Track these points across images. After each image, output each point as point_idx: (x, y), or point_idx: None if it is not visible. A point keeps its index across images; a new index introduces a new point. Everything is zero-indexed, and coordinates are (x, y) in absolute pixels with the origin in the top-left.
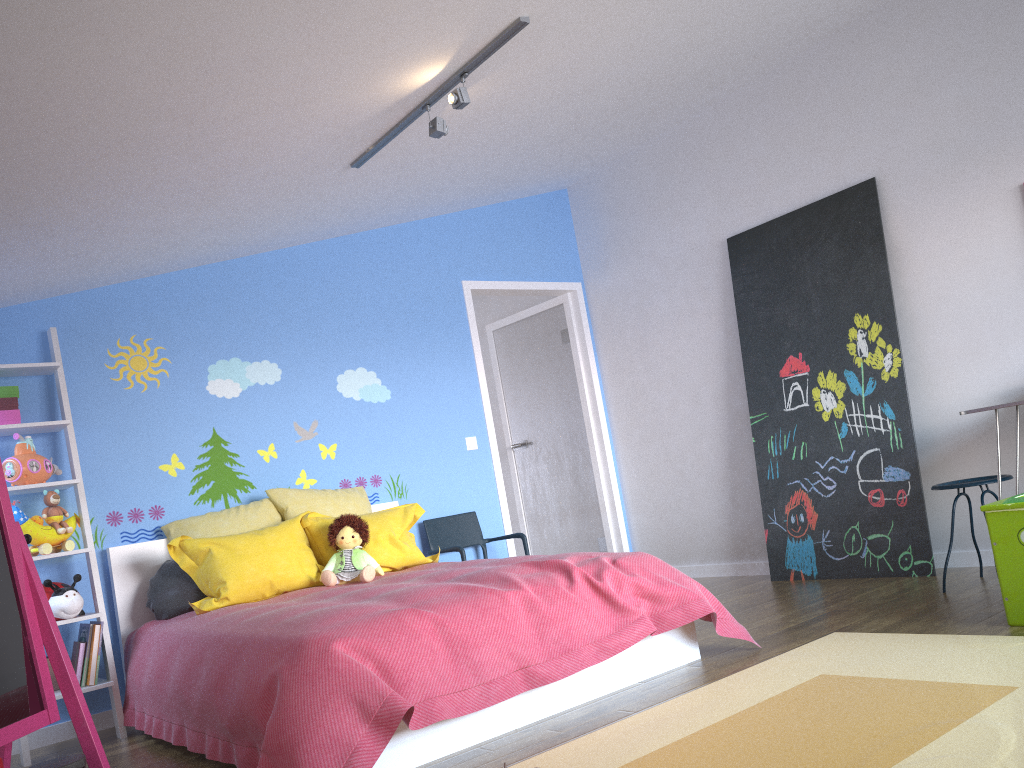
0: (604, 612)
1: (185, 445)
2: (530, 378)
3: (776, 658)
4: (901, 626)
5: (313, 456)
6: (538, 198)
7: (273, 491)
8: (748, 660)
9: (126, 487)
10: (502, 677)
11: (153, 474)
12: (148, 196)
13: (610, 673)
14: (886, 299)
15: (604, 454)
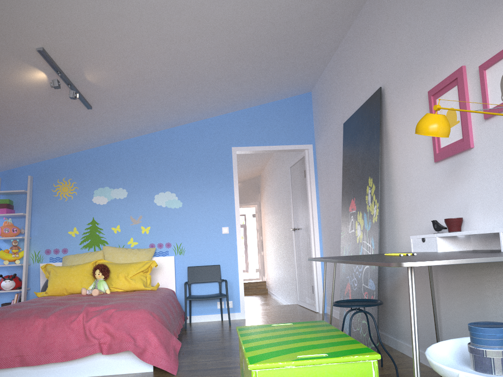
0: (80, 337)
1: (80, 224)
2: (298, 194)
3: None
4: None
5: (137, 232)
6: (289, 99)
7: (104, 247)
8: None
9: (54, 239)
10: (6, 358)
11: (65, 235)
12: None
13: (85, 367)
14: (377, 169)
15: (314, 240)
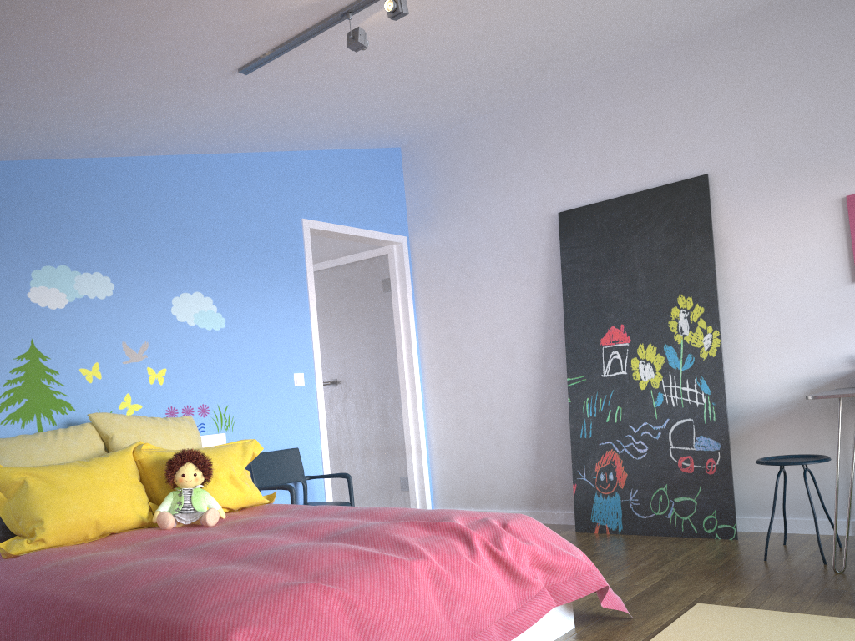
0: (506, 585)
1: None
2: (346, 321)
3: (663, 635)
4: (760, 600)
5: (140, 380)
6: (376, 151)
7: (97, 416)
8: (631, 634)
9: None
10: None
11: None
12: (3, 52)
13: None
14: (710, 285)
15: (415, 399)
